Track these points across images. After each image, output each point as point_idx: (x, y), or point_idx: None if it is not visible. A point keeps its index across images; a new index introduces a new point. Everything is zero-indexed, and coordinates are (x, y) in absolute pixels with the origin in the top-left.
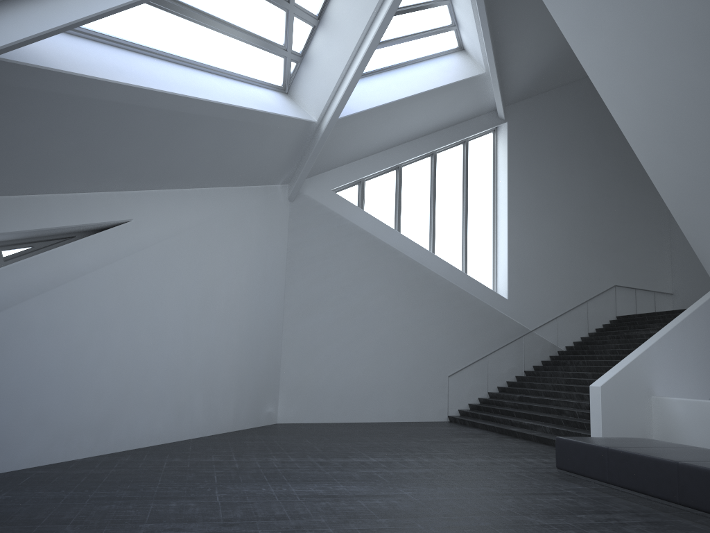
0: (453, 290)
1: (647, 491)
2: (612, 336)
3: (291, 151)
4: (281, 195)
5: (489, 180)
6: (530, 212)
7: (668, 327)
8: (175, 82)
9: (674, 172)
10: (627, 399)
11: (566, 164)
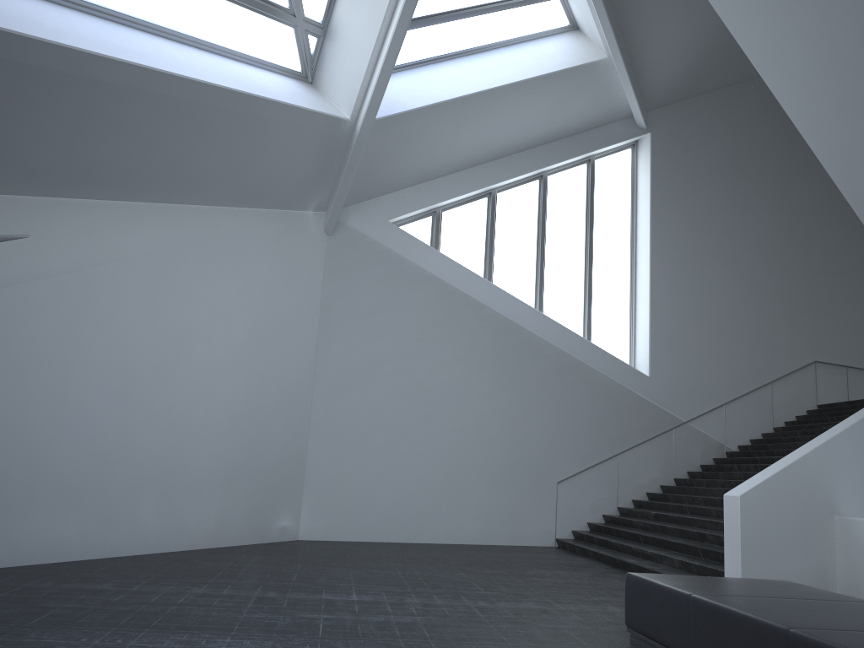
0: (566, 362)
1: None
2: (804, 432)
3: (316, 161)
4: (311, 225)
5: (625, 212)
6: (685, 256)
7: None
8: (77, 34)
9: None
10: (789, 518)
11: (740, 190)
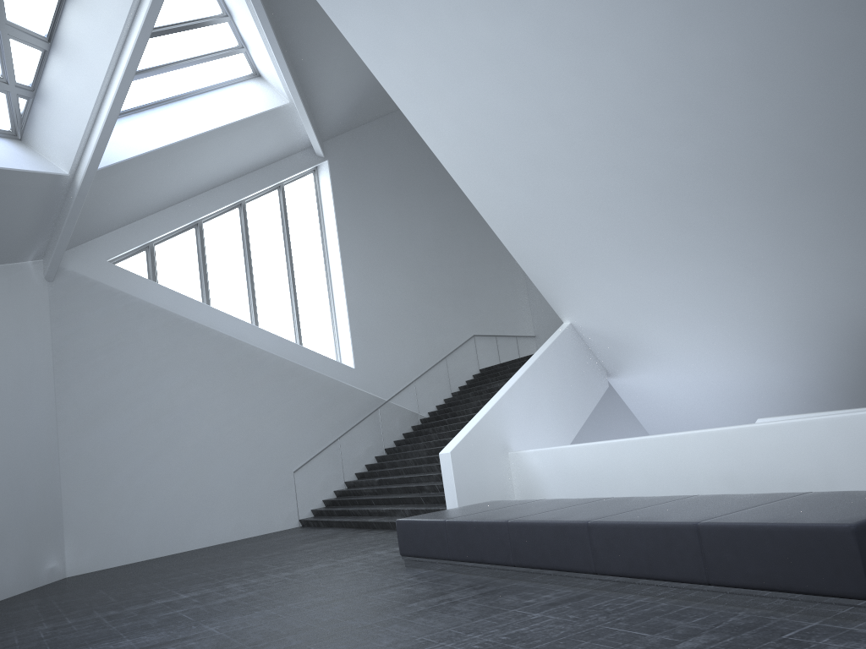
0: (286, 367)
1: (486, 559)
2: (475, 393)
3: (37, 216)
4: (33, 274)
5: (315, 230)
6: (369, 263)
7: (518, 374)
8: None
9: (501, 205)
10: (482, 461)
11: (403, 204)
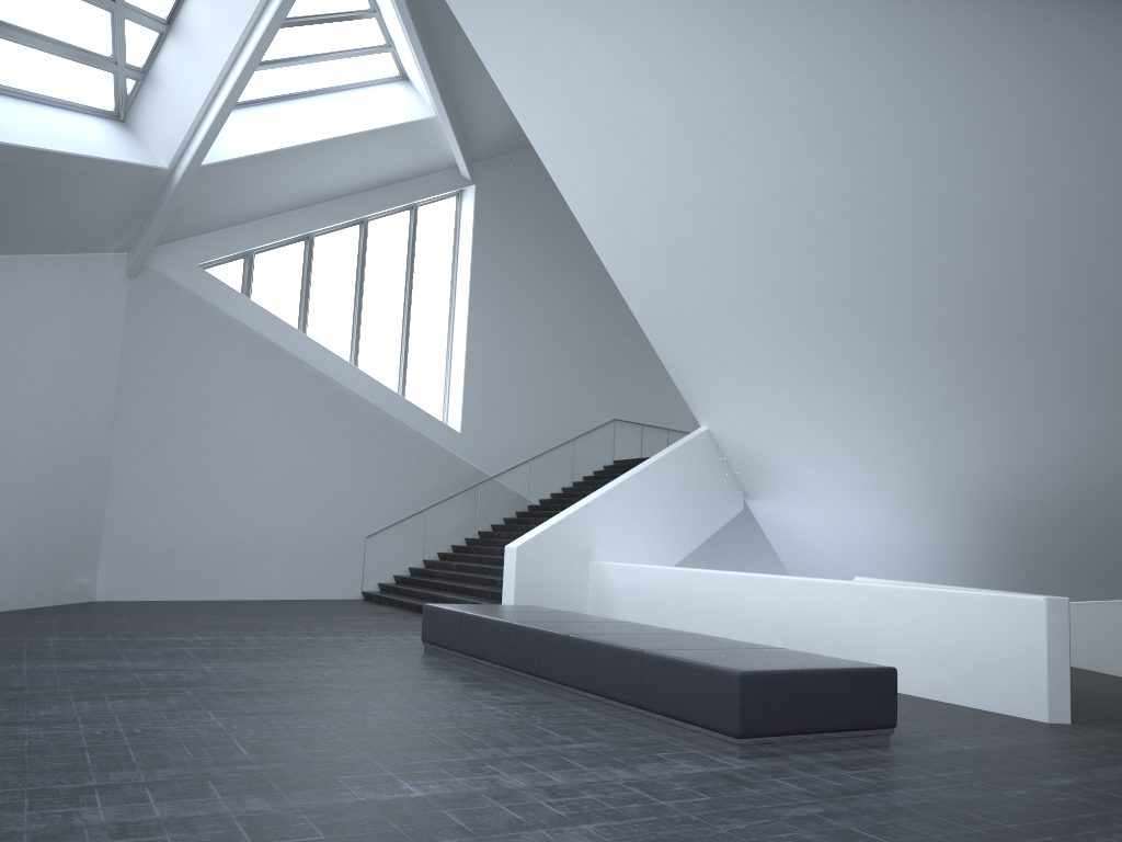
0: (380, 417)
1: (488, 657)
2: (595, 487)
3: (127, 207)
4: (113, 268)
5: (446, 264)
6: (501, 314)
7: (624, 477)
8: None
9: (639, 283)
10: (554, 564)
11: (558, 249)
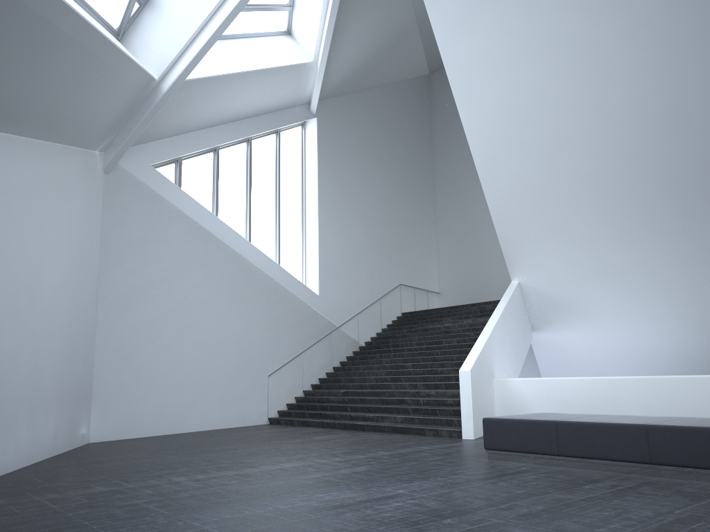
0: (272, 284)
1: (609, 457)
2: (409, 330)
3: (123, 111)
4: (97, 164)
5: (298, 174)
6: (336, 210)
7: (495, 316)
8: None
9: (506, 174)
10: (483, 382)
11: (364, 166)
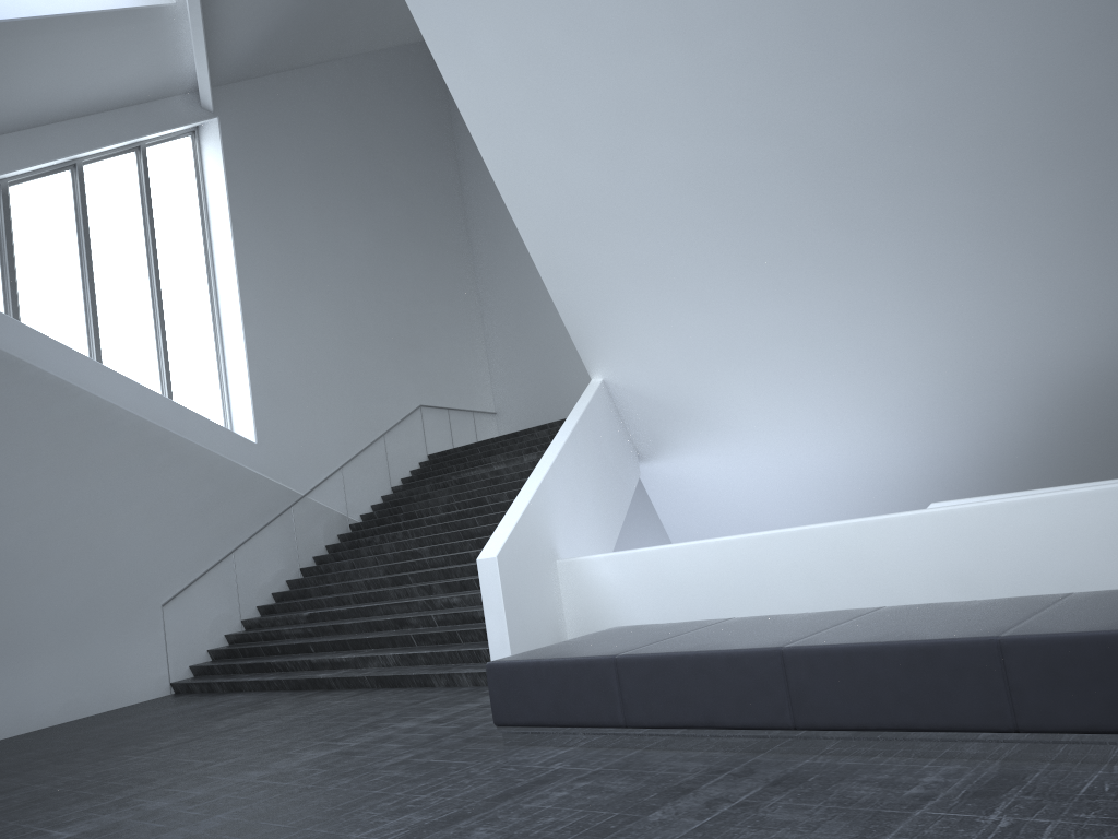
0: (152, 435)
1: (719, 721)
2: (436, 485)
3: None
4: None
5: (194, 224)
6: (278, 285)
7: (556, 445)
8: None
9: (546, 185)
10: (531, 572)
11: (327, 202)
